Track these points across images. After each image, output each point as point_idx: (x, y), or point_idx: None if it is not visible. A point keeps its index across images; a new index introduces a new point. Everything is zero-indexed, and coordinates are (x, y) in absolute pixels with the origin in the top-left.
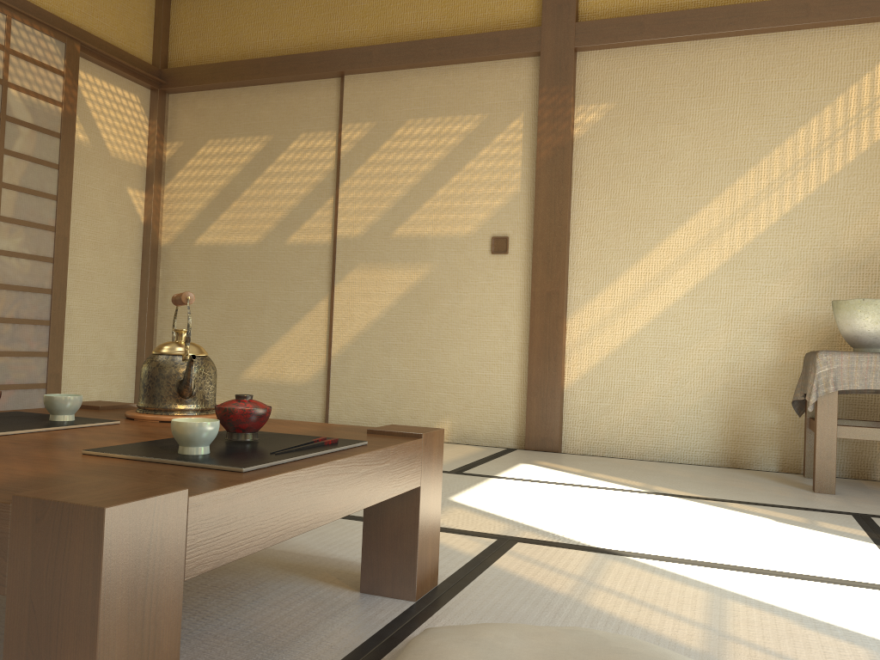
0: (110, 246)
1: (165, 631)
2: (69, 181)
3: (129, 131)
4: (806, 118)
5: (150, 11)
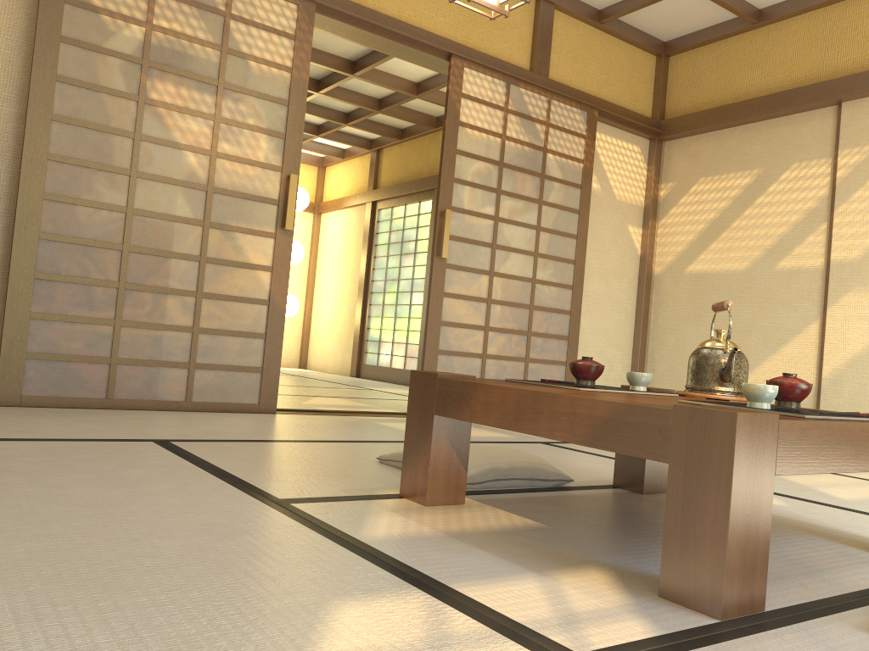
0: (613, 275)
1: (763, 503)
2: (585, 223)
3: (631, 177)
4: None
5: (651, 72)
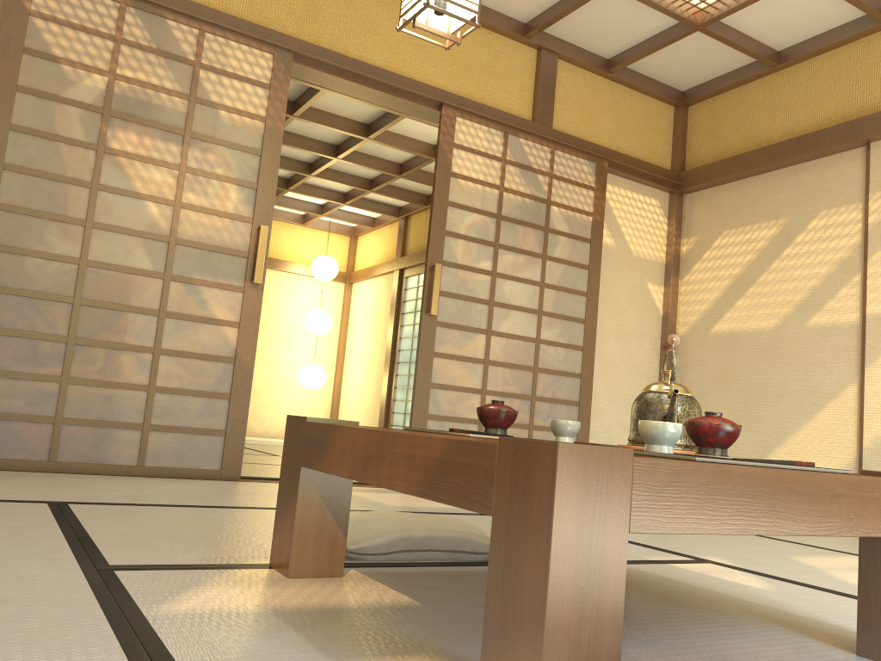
0: (631, 336)
1: (610, 571)
2: (596, 279)
3: (649, 231)
4: None
5: (669, 123)
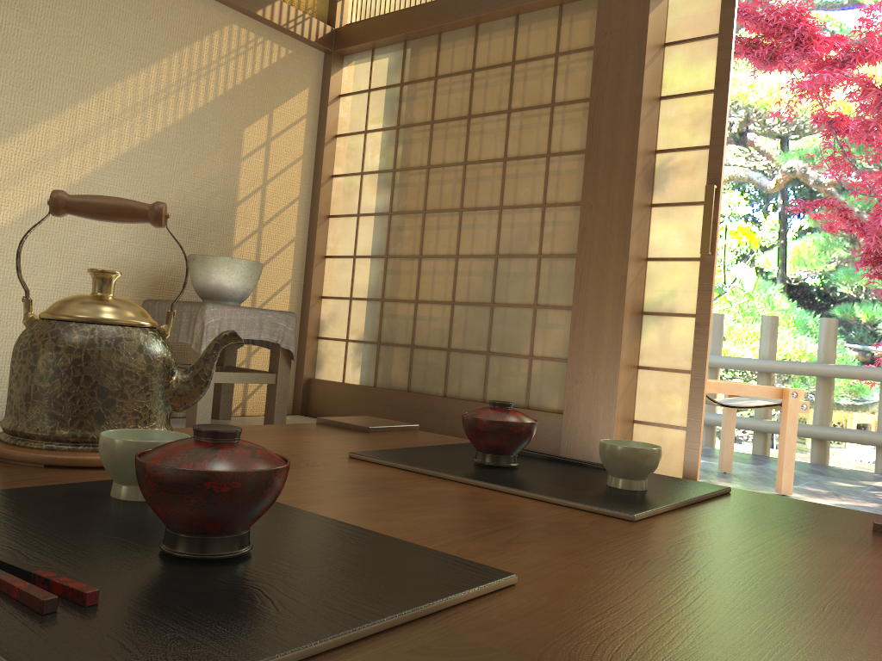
0: None
1: None
2: None
3: None
4: (148, 62)
5: None
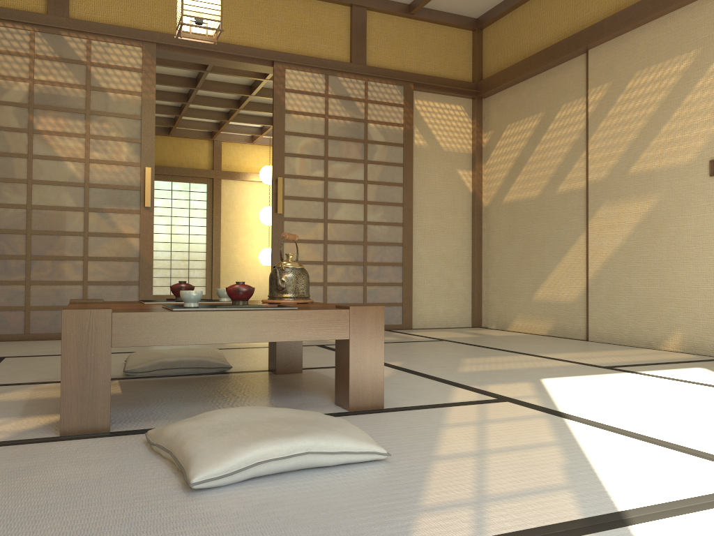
0: (446, 211)
1: (100, 365)
2: (410, 173)
3: (456, 131)
4: None
5: (468, 45)
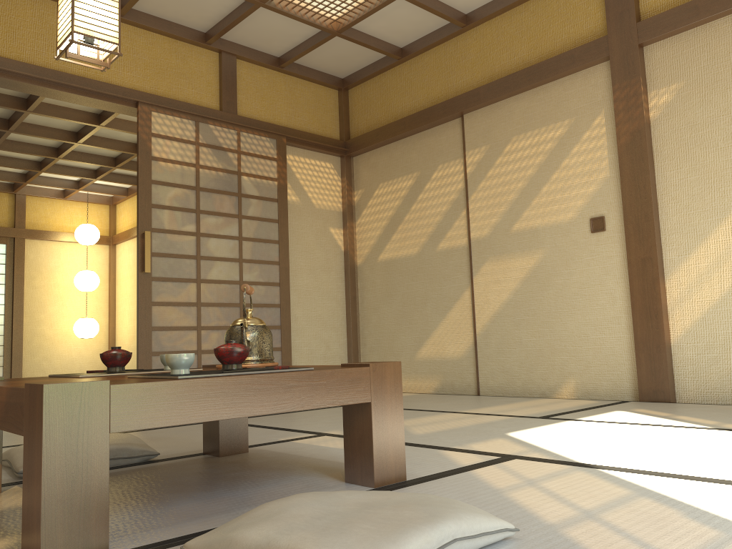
0: (320, 270)
1: (95, 459)
2: (285, 230)
3: (327, 188)
4: None
5: (335, 103)
